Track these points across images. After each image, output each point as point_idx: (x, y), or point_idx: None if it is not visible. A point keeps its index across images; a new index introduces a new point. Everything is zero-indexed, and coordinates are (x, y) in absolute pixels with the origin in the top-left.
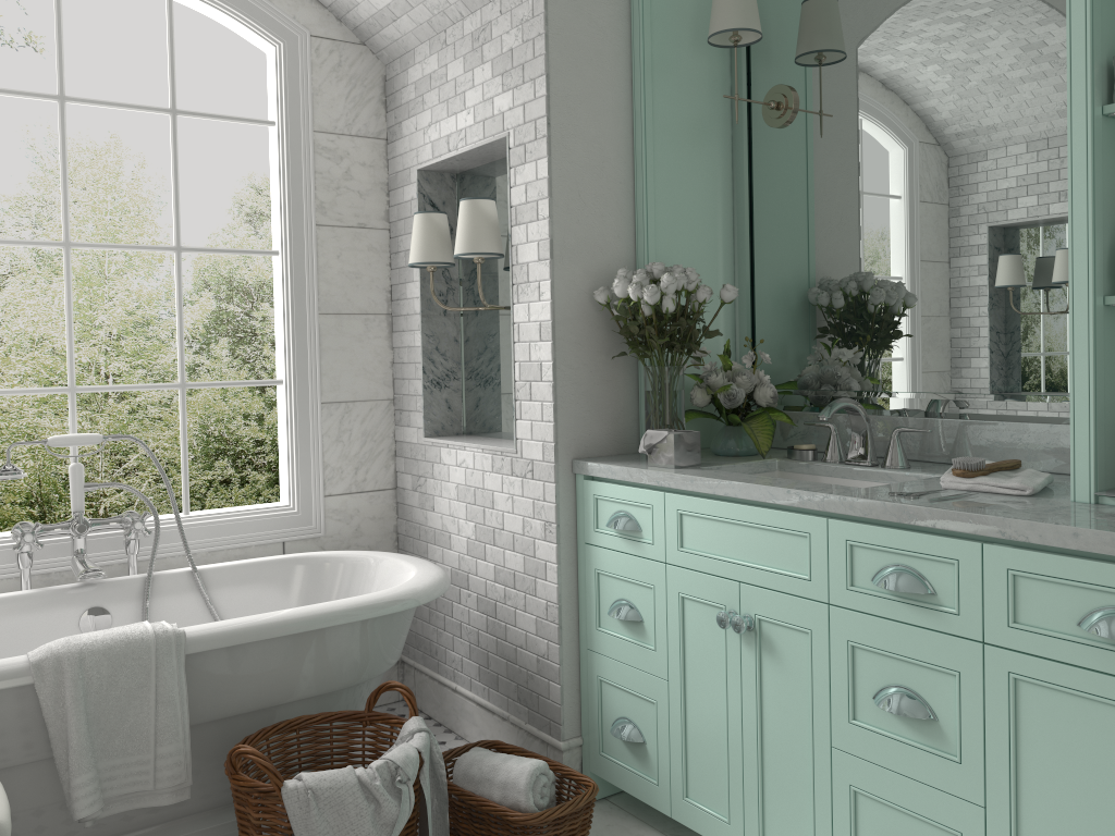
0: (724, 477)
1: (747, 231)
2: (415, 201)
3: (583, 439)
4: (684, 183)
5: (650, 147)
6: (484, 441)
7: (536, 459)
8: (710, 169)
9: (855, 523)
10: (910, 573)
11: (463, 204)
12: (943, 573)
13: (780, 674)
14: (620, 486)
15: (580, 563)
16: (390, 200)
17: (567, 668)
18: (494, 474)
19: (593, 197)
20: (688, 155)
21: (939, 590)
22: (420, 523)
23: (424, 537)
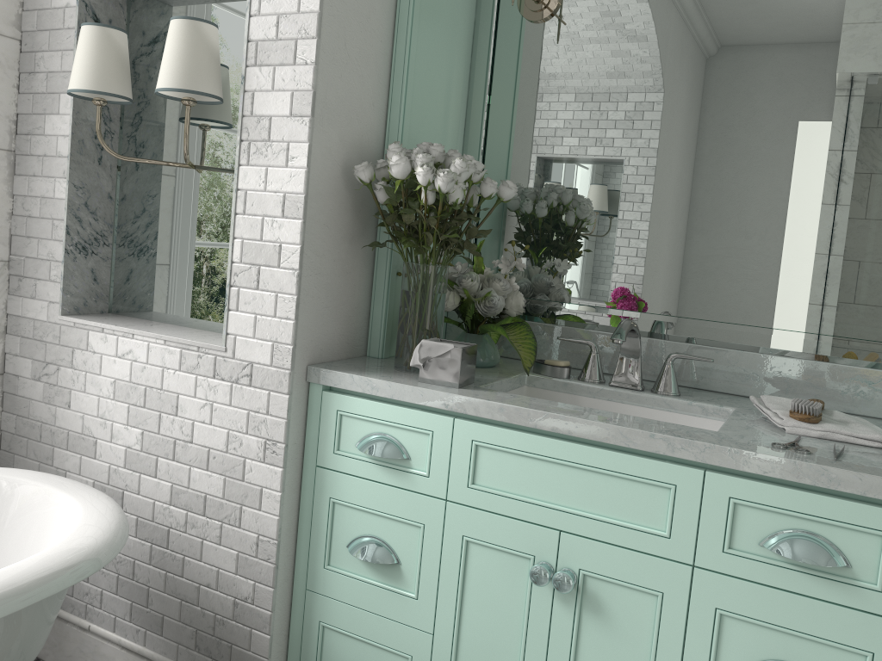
0: (543, 407)
1: (483, 125)
2: (73, 10)
3: (319, 340)
4: (437, 59)
5: (417, 8)
6: (156, 328)
7: (258, 363)
8: (457, 50)
9: (745, 479)
10: (821, 541)
11: (178, 23)
12: (864, 544)
13: (607, 637)
14: (382, 404)
15: (306, 488)
16: (25, 2)
17: (279, 614)
18: (183, 373)
19: (357, 51)
20: (443, 28)
21: (855, 563)
22: (44, 421)
23: (48, 439)
